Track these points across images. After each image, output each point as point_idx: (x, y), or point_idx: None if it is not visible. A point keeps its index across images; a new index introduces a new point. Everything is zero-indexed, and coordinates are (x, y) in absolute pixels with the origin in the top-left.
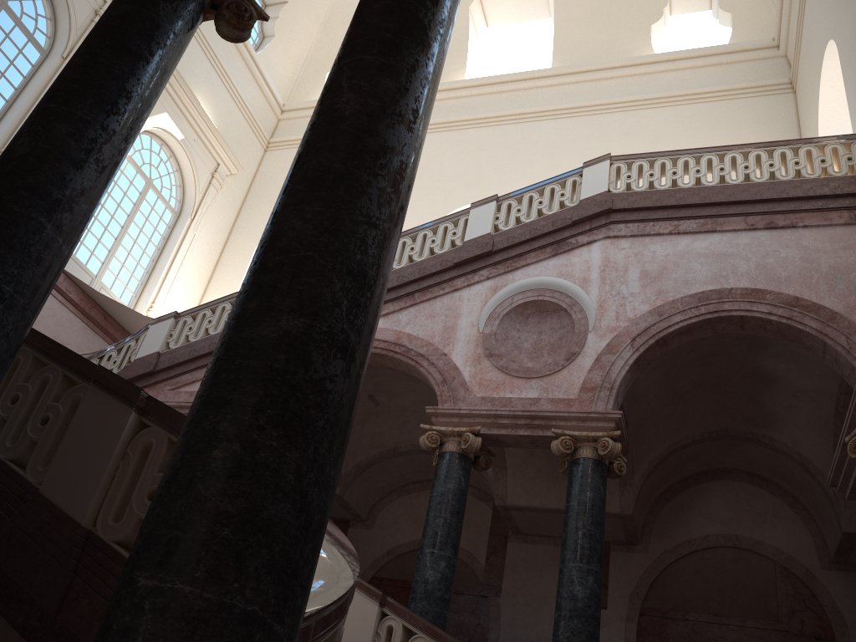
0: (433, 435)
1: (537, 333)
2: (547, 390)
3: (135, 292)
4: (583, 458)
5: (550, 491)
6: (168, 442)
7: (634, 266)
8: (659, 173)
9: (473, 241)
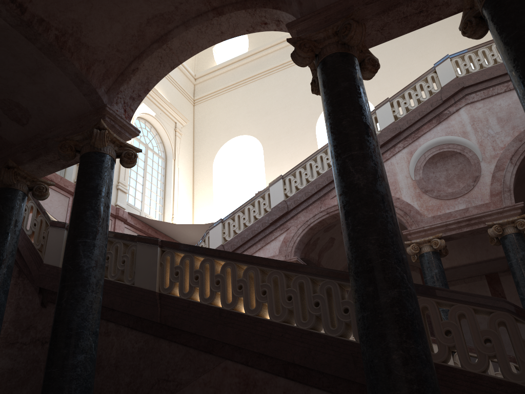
0: (414, 246)
1: (445, 170)
2: (469, 202)
3: (159, 211)
4: (509, 234)
5: (461, 255)
6: (435, 303)
7: (490, 116)
8: (483, 58)
9: (386, 128)
